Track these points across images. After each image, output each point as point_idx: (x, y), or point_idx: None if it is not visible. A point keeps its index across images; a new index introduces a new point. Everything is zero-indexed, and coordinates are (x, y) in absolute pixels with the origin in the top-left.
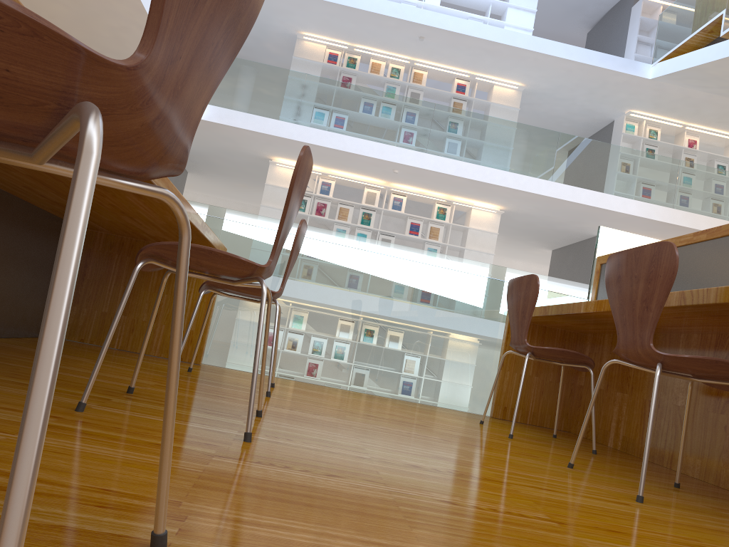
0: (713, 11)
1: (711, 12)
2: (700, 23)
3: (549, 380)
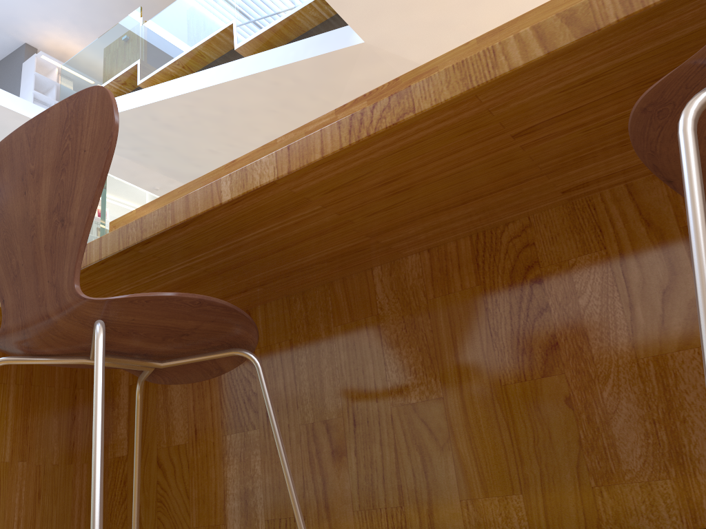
0: (126, 61)
1: (124, 62)
2: (113, 73)
3: (53, 463)
